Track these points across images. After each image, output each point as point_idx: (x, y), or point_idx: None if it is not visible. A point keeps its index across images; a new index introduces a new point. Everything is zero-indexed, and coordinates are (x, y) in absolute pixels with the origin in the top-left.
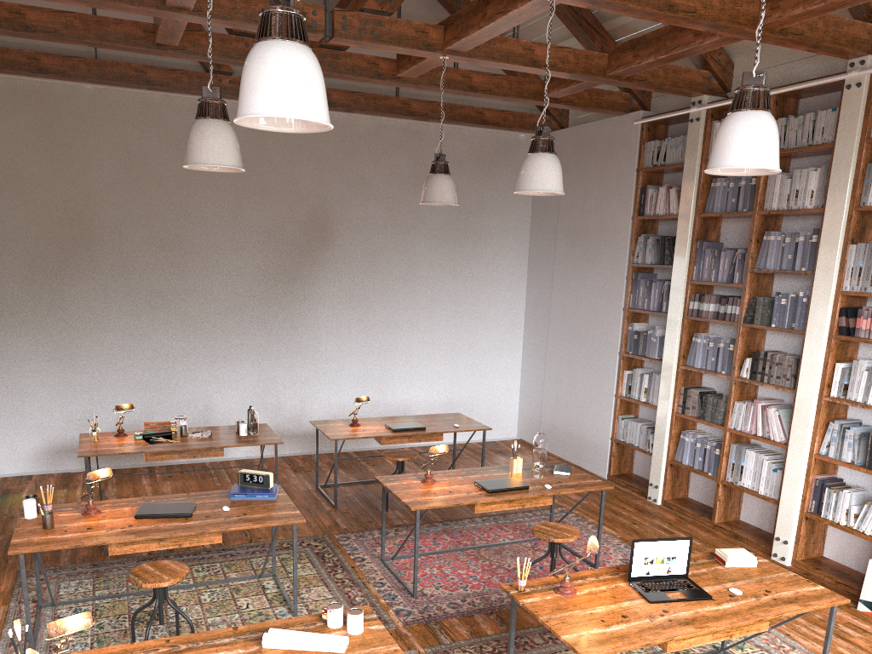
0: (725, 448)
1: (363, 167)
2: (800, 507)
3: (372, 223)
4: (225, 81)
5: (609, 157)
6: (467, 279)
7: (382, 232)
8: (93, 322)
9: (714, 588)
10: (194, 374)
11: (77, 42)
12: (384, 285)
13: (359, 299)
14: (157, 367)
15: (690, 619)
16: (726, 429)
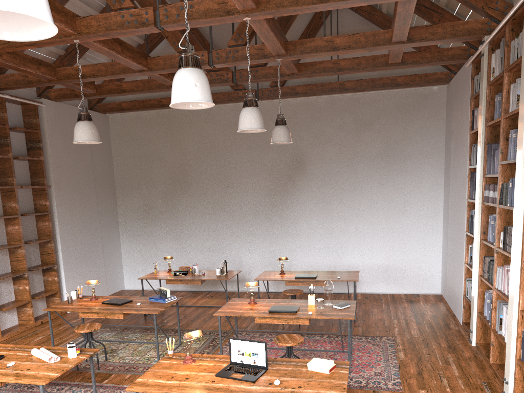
0: (493, 303)
1: (322, 125)
2: (515, 354)
3: (329, 157)
4: (240, 93)
5: (463, 93)
6: (396, 186)
7: (336, 162)
8: (188, 219)
9: (271, 378)
10: (233, 244)
11: (142, 92)
12: (338, 193)
13: (322, 202)
14: (216, 241)
15: (216, 388)
16: (493, 288)
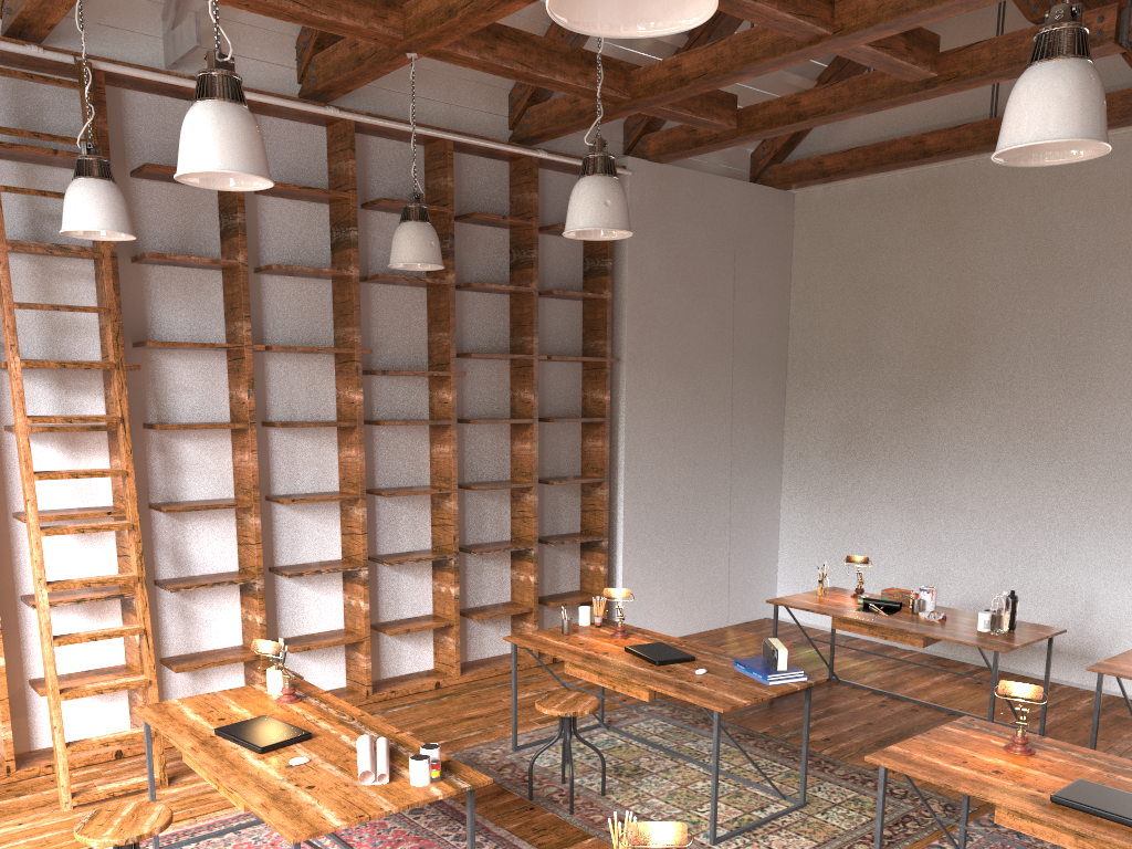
0: None
1: None
2: None
3: None
4: None
5: None
6: None
7: None
8: (954, 462)
9: None
10: (1075, 549)
11: (847, 113)
12: None
13: None
14: (1025, 531)
15: None
16: None
